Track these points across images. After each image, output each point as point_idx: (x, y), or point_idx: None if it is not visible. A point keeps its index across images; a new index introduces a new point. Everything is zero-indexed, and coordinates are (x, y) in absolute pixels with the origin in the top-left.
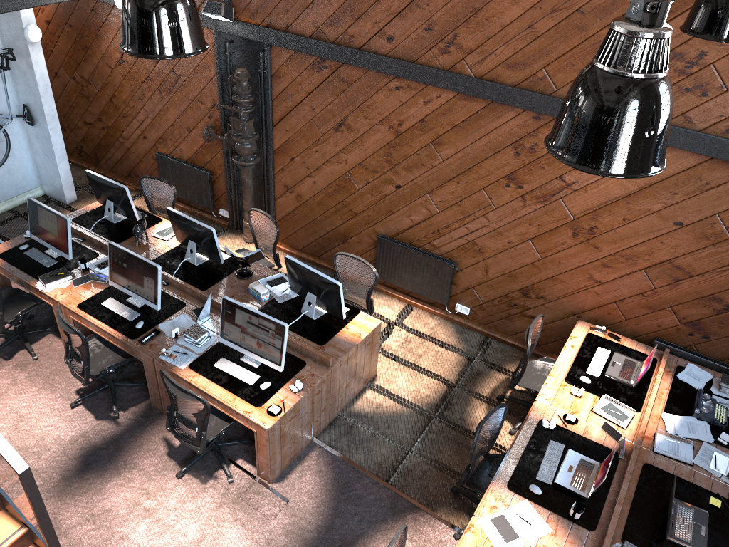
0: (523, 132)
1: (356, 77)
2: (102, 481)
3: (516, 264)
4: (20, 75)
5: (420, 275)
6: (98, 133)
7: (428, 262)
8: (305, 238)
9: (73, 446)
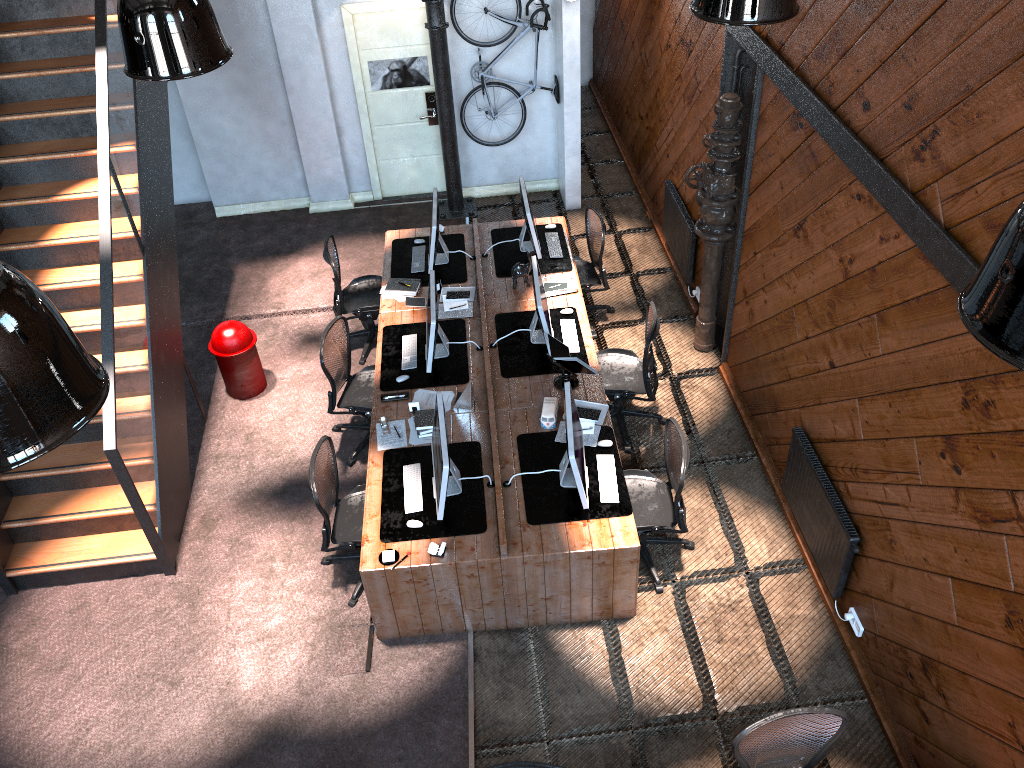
0: (981, 368)
1: (824, 157)
2: (276, 515)
3: (925, 606)
4: (557, 38)
5: (818, 524)
6: (644, 133)
7: (828, 511)
8: (746, 379)
9: (295, 467)
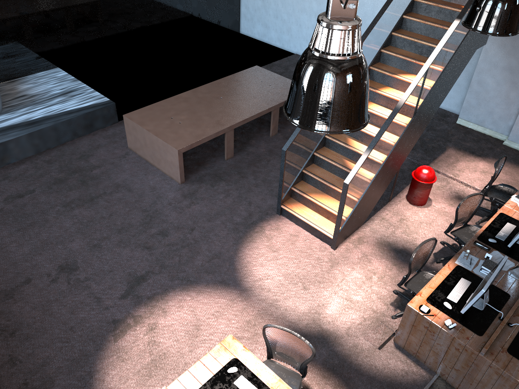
0: None
1: None
2: (388, 258)
3: None
4: None
5: None
6: None
7: None
8: None
9: (411, 245)
